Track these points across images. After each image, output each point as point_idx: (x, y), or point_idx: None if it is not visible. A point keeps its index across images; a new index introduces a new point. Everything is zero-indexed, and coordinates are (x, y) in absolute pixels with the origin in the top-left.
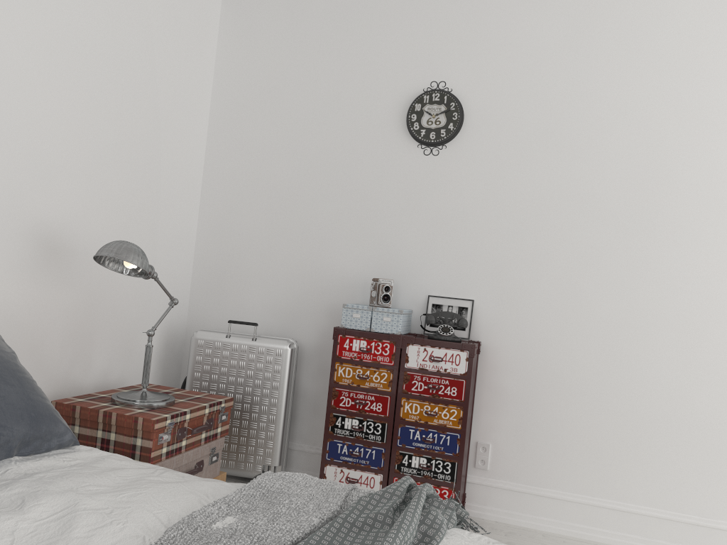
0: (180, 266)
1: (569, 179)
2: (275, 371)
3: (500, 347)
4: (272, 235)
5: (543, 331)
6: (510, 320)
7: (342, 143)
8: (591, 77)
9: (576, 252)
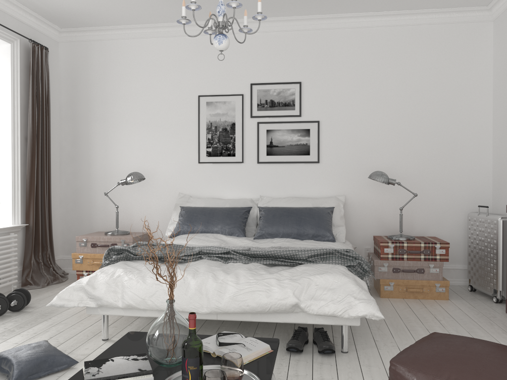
0: (479, 178)
1: None
2: (494, 233)
3: None
4: None
5: None
6: None
7: None
8: None
9: None
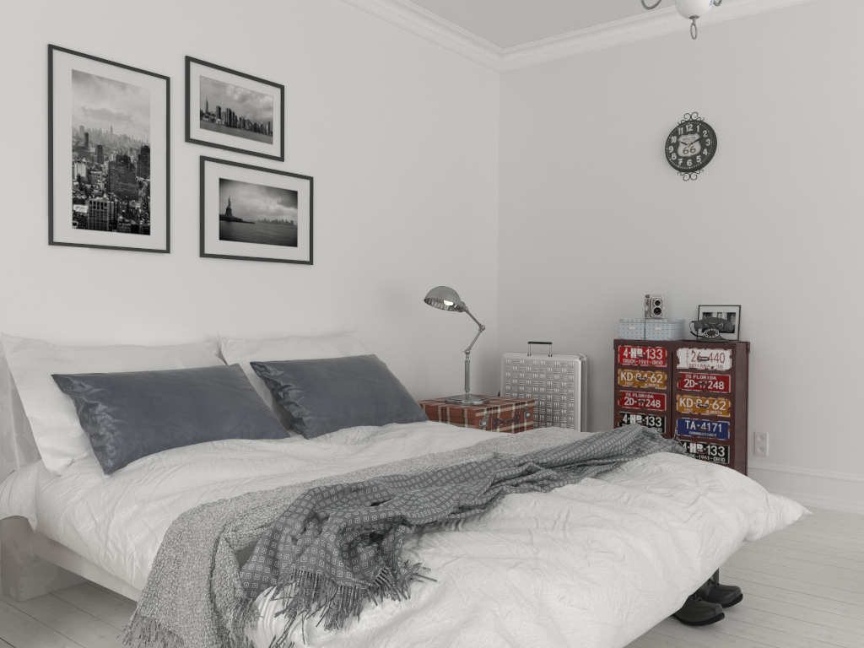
0: (487, 302)
1: (821, 184)
2: (569, 380)
3: (768, 345)
4: (559, 267)
5: (808, 327)
6: (776, 320)
7: (610, 181)
8: (835, 85)
9: (835, 251)
